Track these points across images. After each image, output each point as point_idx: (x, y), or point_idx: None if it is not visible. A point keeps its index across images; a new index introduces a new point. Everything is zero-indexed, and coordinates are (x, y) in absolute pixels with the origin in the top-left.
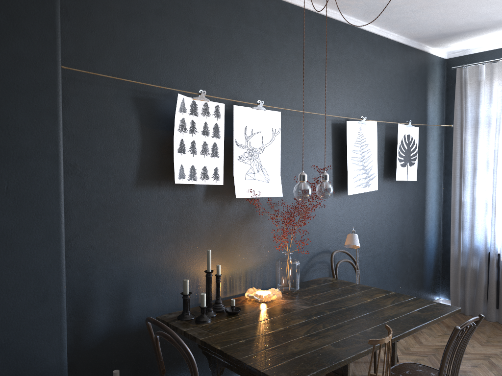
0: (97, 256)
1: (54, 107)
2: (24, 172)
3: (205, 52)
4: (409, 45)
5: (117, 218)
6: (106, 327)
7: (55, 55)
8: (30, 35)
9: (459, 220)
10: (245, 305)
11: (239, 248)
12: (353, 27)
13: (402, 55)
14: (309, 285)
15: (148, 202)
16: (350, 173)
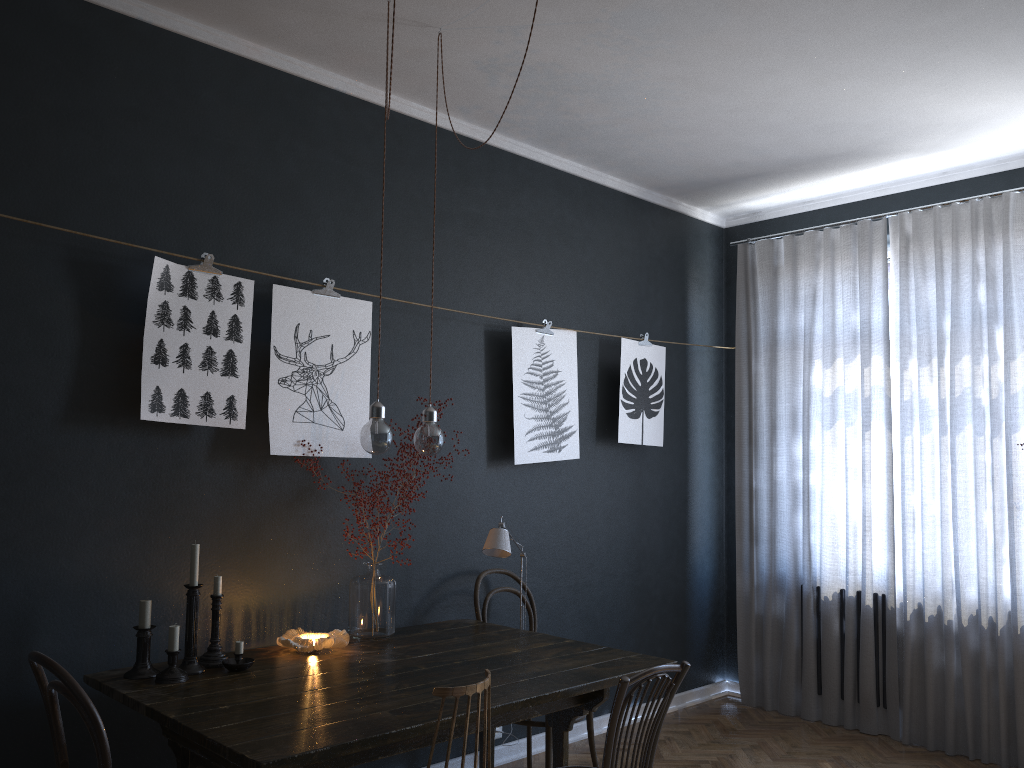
0: None
1: None
2: None
3: (223, 188)
4: (647, 200)
5: (19, 481)
6: None
7: None
8: None
9: (749, 524)
10: (273, 657)
11: (282, 554)
12: (531, 161)
13: (633, 217)
14: (421, 630)
15: (88, 455)
16: (519, 423)
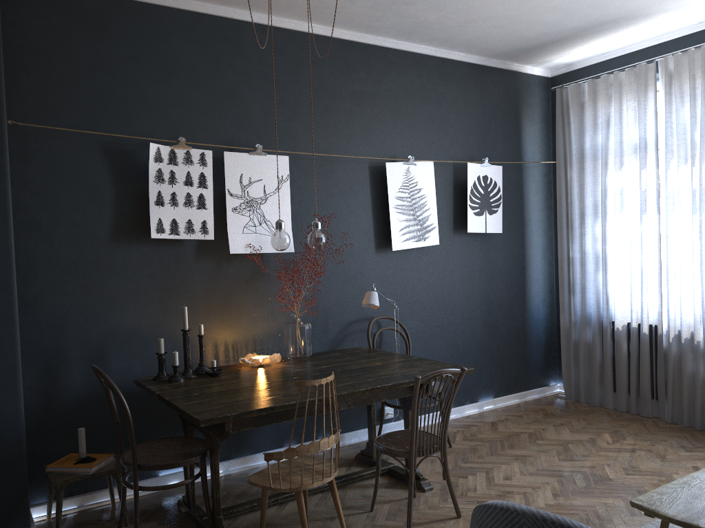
0: (69, 315)
1: (0, 164)
2: None
3: (190, 96)
4: (486, 65)
5: (90, 276)
6: (82, 389)
7: None
8: None
9: (568, 281)
10: (236, 369)
11: (245, 311)
12: (396, 50)
13: (476, 78)
14: (330, 353)
15: (126, 260)
16: (394, 224)
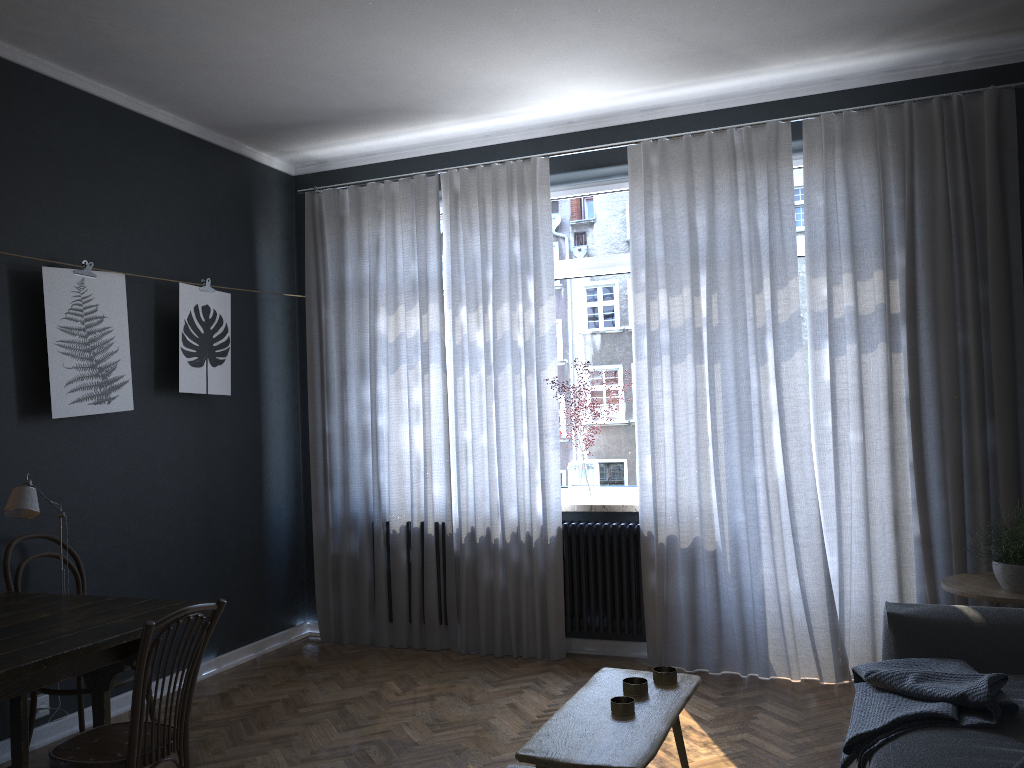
0: None
1: None
2: None
3: None
4: (206, 140)
5: None
6: None
7: None
8: None
9: (324, 468)
10: None
11: None
12: (62, 84)
13: (191, 156)
14: None
15: None
16: (57, 373)
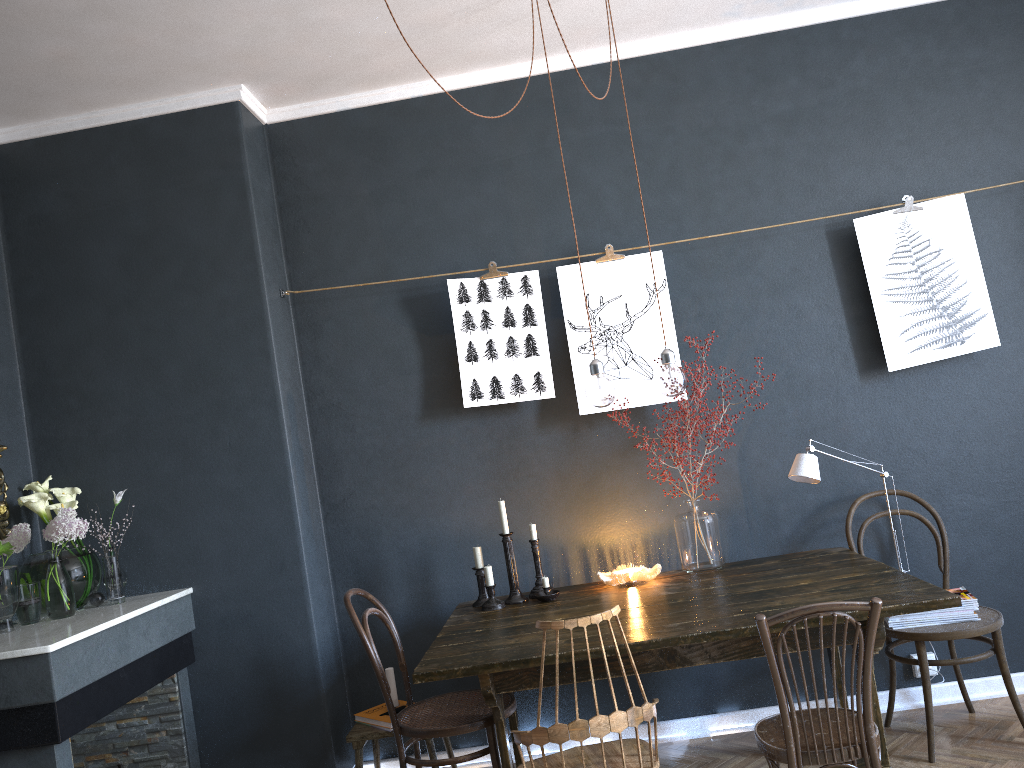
0: (382, 519)
1: (265, 346)
2: (244, 424)
3: (506, 200)
4: None
5: (402, 466)
6: (407, 614)
7: (258, 287)
8: (232, 274)
9: None
10: (591, 590)
11: (624, 498)
12: (859, 18)
13: None
14: (765, 561)
15: (445, 440)
16: (887, 324)
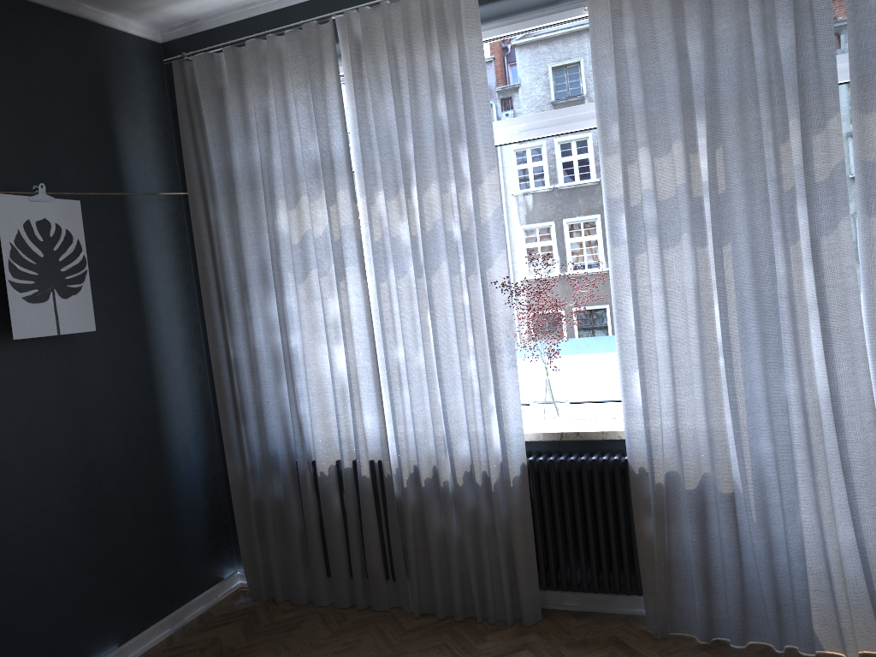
0: None
1: None
2: None
3: None
4: None
5: None
6: None
7: None
8: None
9: (233, 401)
10: None
11: None
12: None
13: (0, 20)
14: None
15: None
16: None
